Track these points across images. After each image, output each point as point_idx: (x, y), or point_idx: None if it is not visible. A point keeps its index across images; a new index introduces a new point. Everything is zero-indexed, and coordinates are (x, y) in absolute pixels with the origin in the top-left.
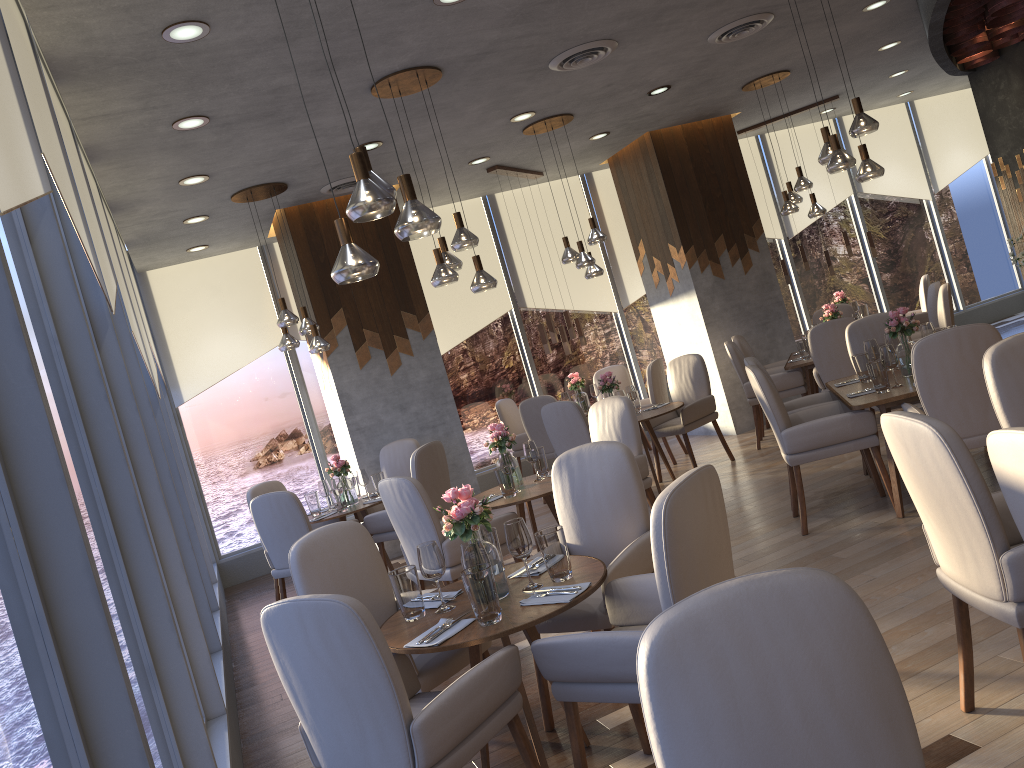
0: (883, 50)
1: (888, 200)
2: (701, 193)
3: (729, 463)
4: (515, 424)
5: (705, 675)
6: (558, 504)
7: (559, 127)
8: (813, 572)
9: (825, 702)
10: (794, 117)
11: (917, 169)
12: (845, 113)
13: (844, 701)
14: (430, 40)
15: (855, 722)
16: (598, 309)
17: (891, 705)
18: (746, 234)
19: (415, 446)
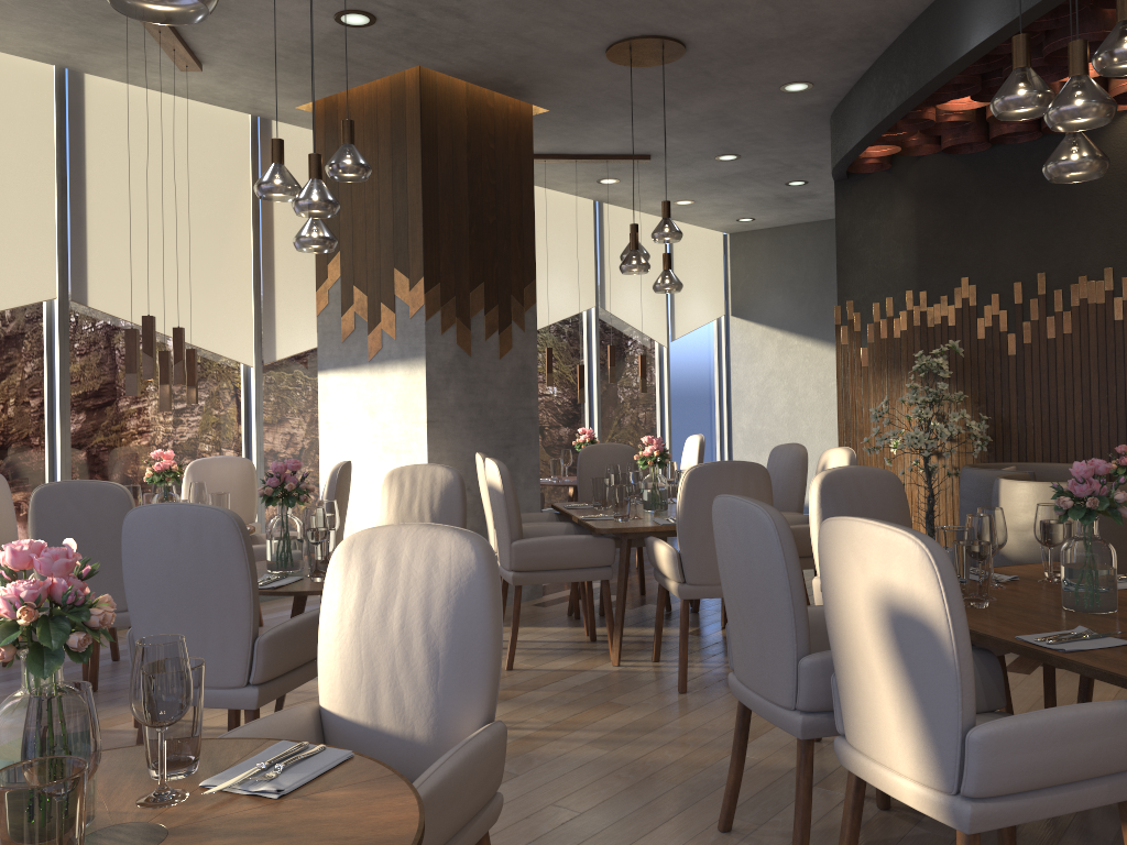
0: (781, 92)
1: (625, 331)
2: (470, 205)
3: None
4: None
5: None
6: None
7: None
8: None
9: None
10: (574, 169)
11: (661, 304)
12: (613, 199)
13: None
14: None
15: None
16: (221, 352)
17: None
18: (514, 297)
19: None
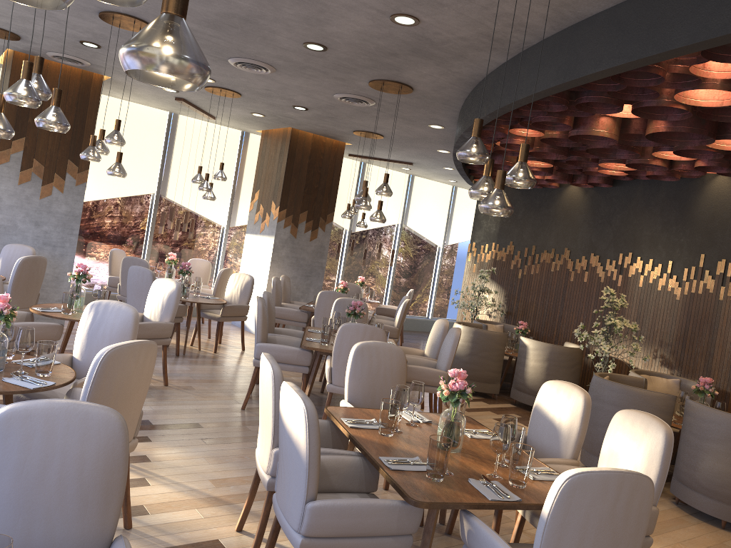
0: (440, 152)
1: (418, 236)
2: (306, 180)
3: (240, 351)
4: (118, 269)
5: (17, 441)
6: (79, 330)
7: (230, 97)
8: (110, 411)
9: (75, 476)
10: (385, 162)
11: (442, 227)
12: (417, 175)
13: (86, 479)
14: (148, 7)
15: (86, 491)
16: (213, 220)
17: (112, 489)
18: (322, 217)
19: (32, 253)
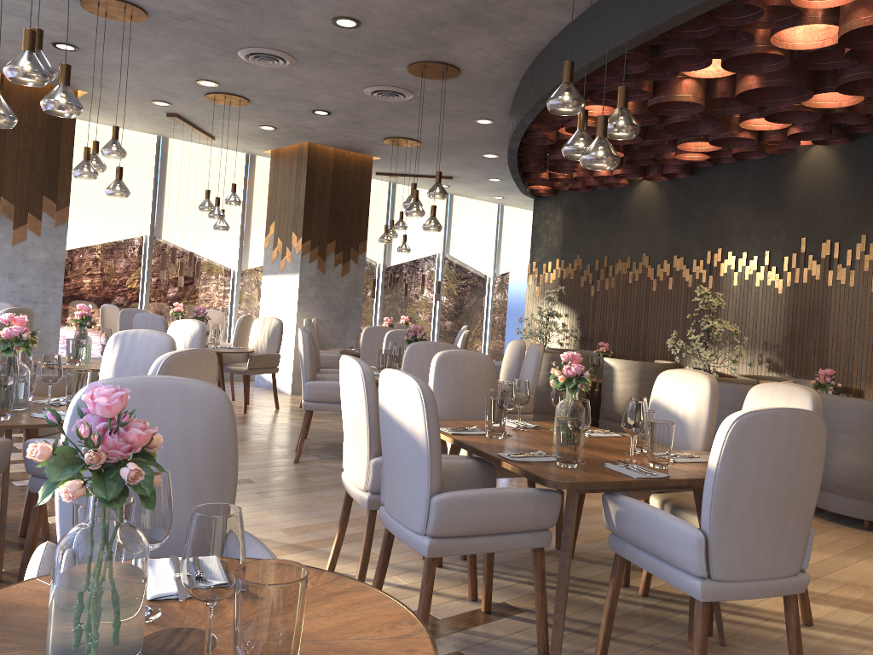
0: (486, 157)
1: (464, 267)
2: (331, 204)
3: (273, 410)
4: (113, 328)
5: None
6: (103, 368)
7: (236, 106)
8: (211, 384)
9: (182, 457)
10: (419, 180)
11: (490, 253)
12: (456, 193)
13: (195, 460)
14: None
15: (196, 475)
16: (221, 263)
17: (224, 473)
18: (353, 248)
19: None
